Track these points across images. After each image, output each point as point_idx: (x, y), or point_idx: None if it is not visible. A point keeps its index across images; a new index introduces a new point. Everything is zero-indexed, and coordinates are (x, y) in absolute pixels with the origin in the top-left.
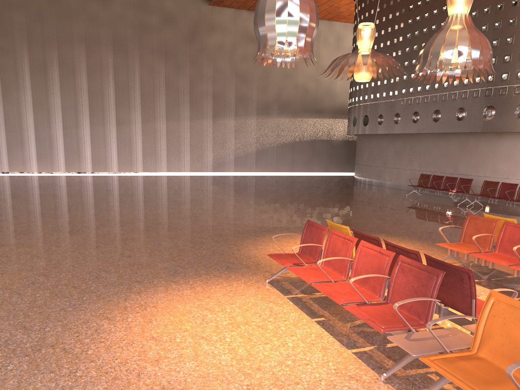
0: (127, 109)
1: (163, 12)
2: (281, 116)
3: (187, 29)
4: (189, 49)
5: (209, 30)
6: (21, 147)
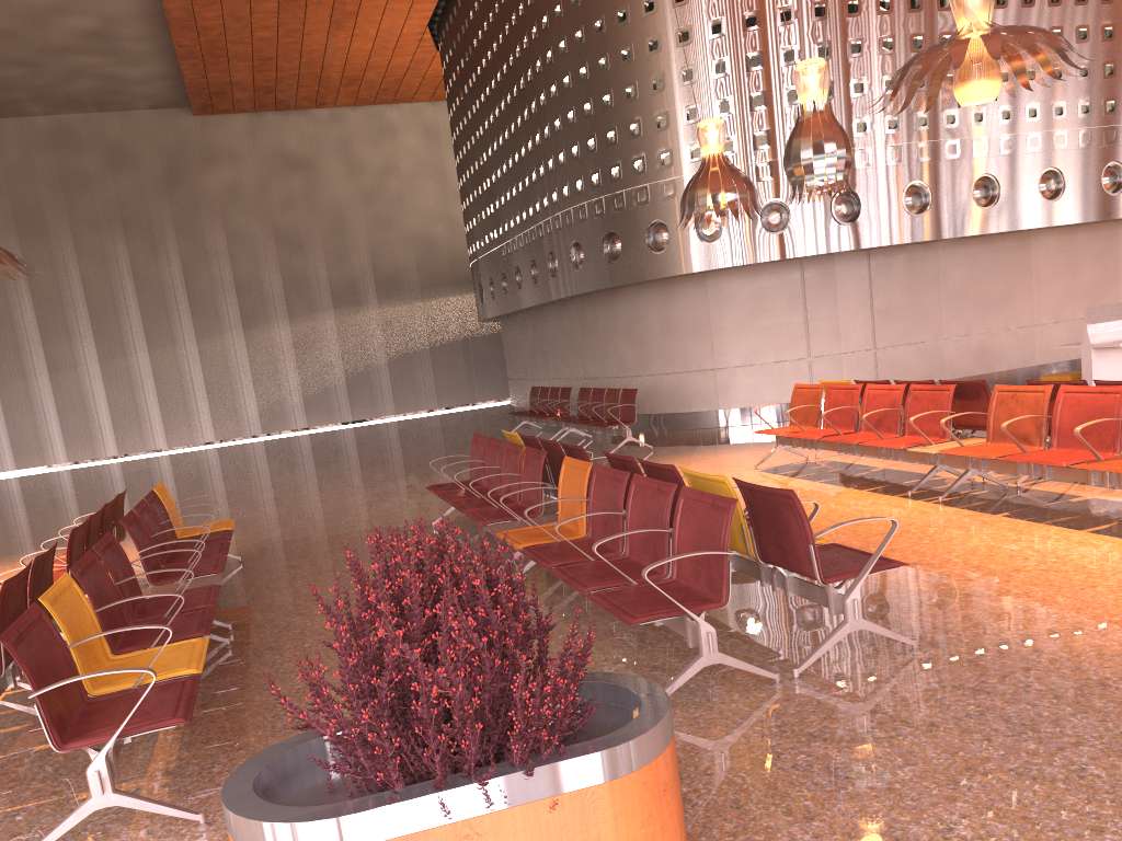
0: (65, 341)
1: (106, 145)
2: (386, 303)
3: (160, 168)
4: (171, 205)
5: (206, 162)
6: None
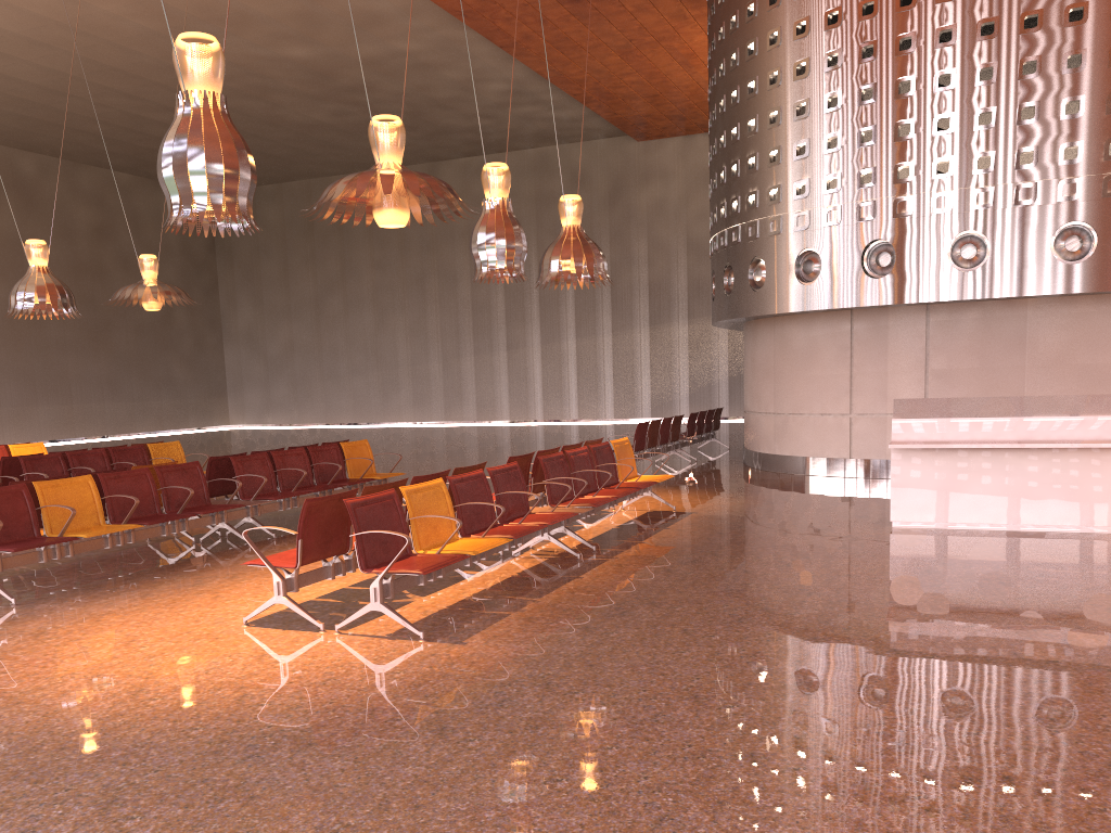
0: (521, 325)
1: (570, 170)
2: None
3: (606, 187)
4: (610, 218)
5: (641, 181)
6: (396, 388)
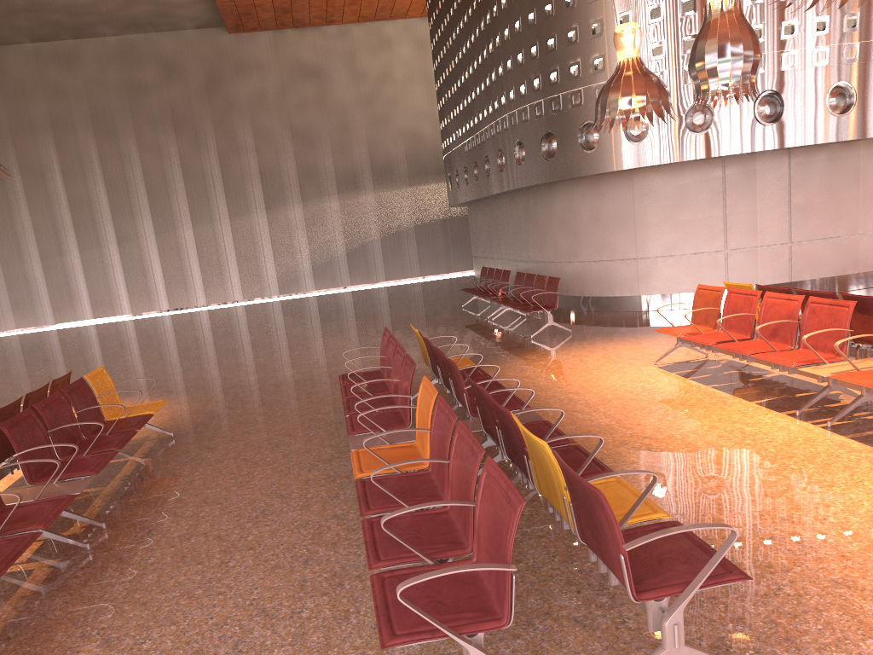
0: (130, 218)
1: (161, 59)
2: (380, 189)
3: (202, 78)
4: (211, 108)
5: (238, 72)
6: None
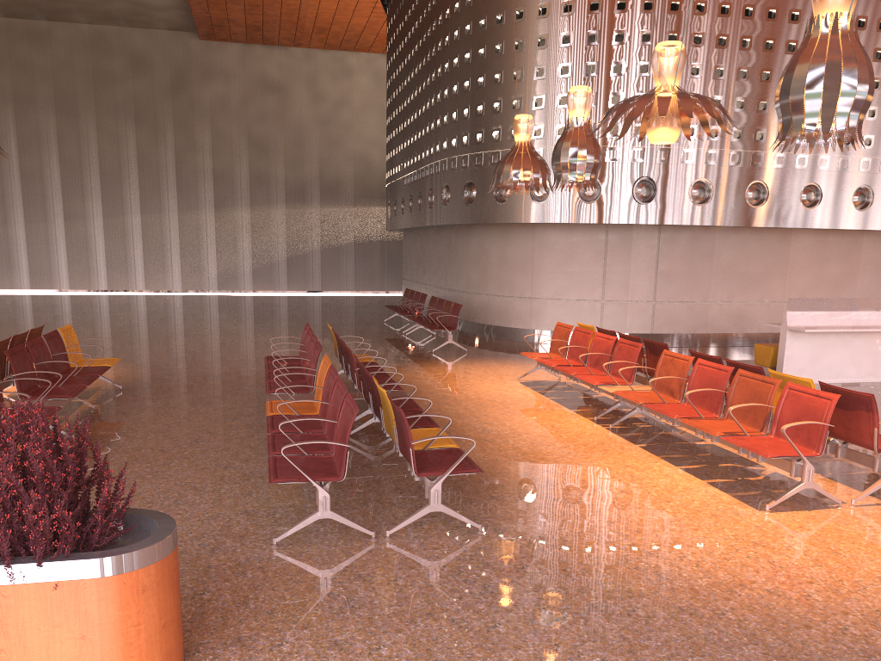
0: (80, 198)
1: (130, 53)
2: (326, 204)
3: (169, 76)
4: (173, 106)
5: (204, 76)
6: None
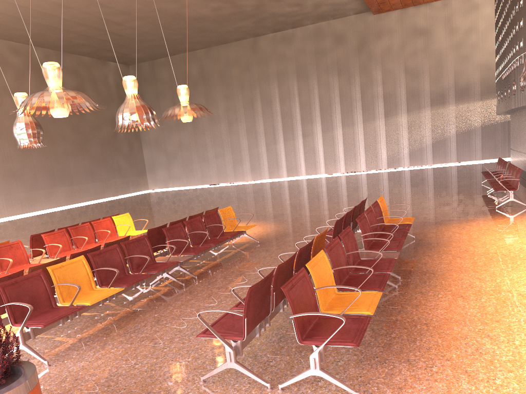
0: (310, 123)
1: (334, 34)
2: (459, 103)
3: (356, 42)
4: (359, 60)
5: (376, 37)
6: (241, 163)
